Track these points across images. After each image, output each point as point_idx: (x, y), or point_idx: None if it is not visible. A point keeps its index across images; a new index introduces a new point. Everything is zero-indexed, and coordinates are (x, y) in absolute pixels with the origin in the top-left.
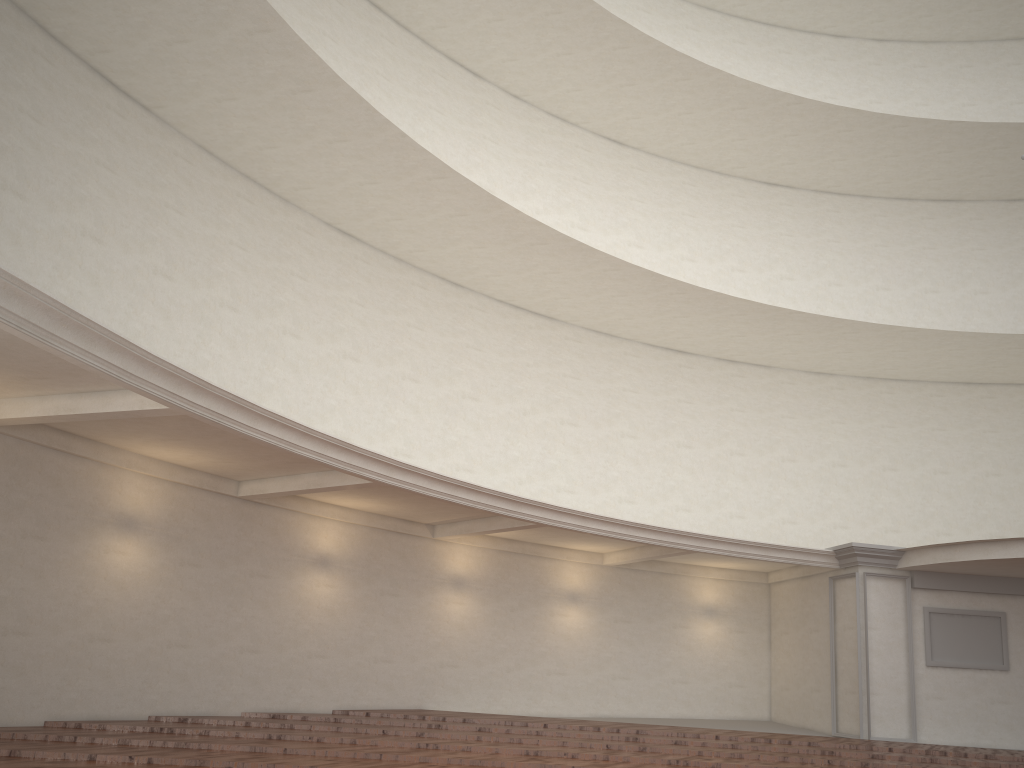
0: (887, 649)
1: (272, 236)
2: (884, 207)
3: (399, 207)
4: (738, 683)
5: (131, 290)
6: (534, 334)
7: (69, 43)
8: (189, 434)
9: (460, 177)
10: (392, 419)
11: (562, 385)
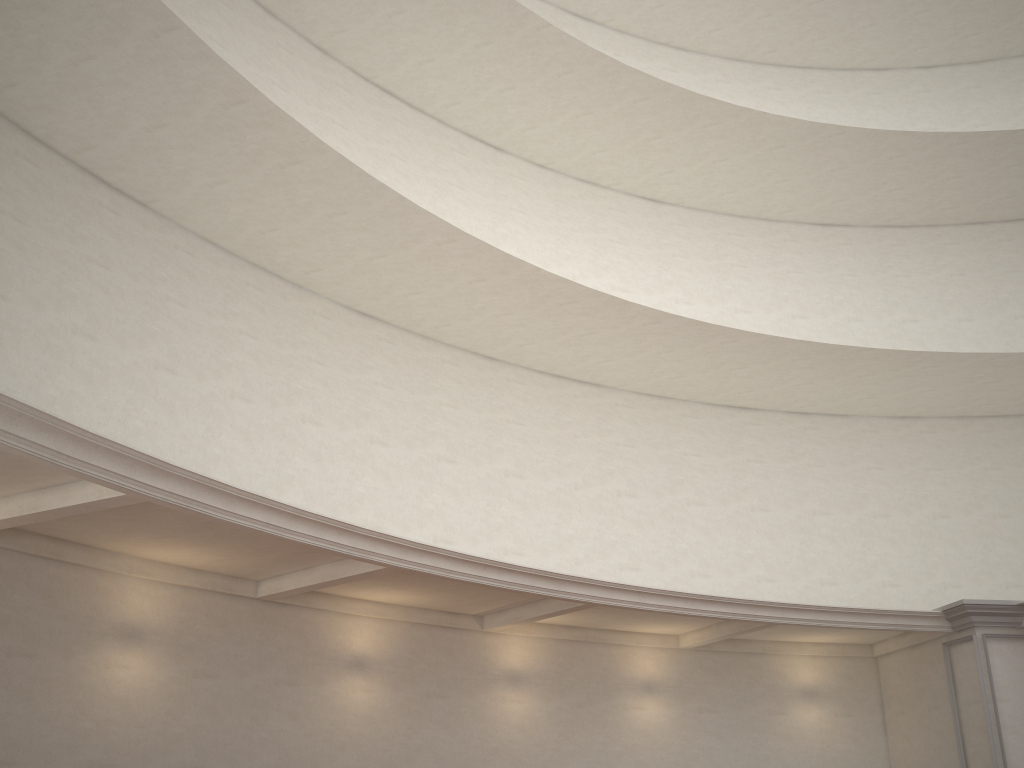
0: None
1: (286, 323)
2: (955, 234)
3: (414, 279)
4: None
5: (130, 386)
6: (580, 403)
7: (54, 144)
8: (178, 528)
9: (470, 238)
10: (428, 504)
11: (616, 454)
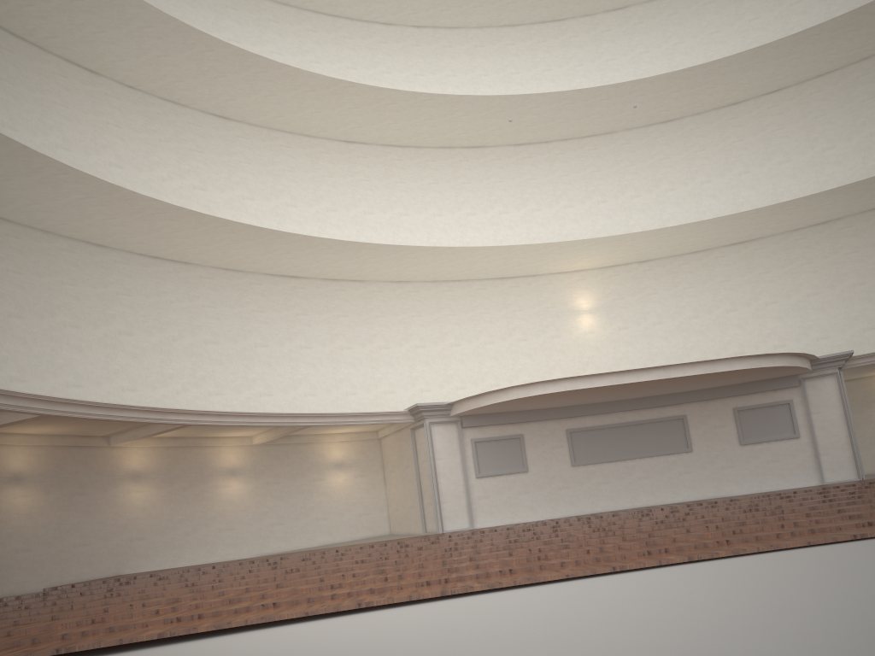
0: (450, 471)
1: None
2: (433, 154)
3: (36, 195)
4: (365, 512)
5: None
6: (173, 277)
7: None
8: None
9: (81, 172)
10: (60, 359)
11: (202, 314)
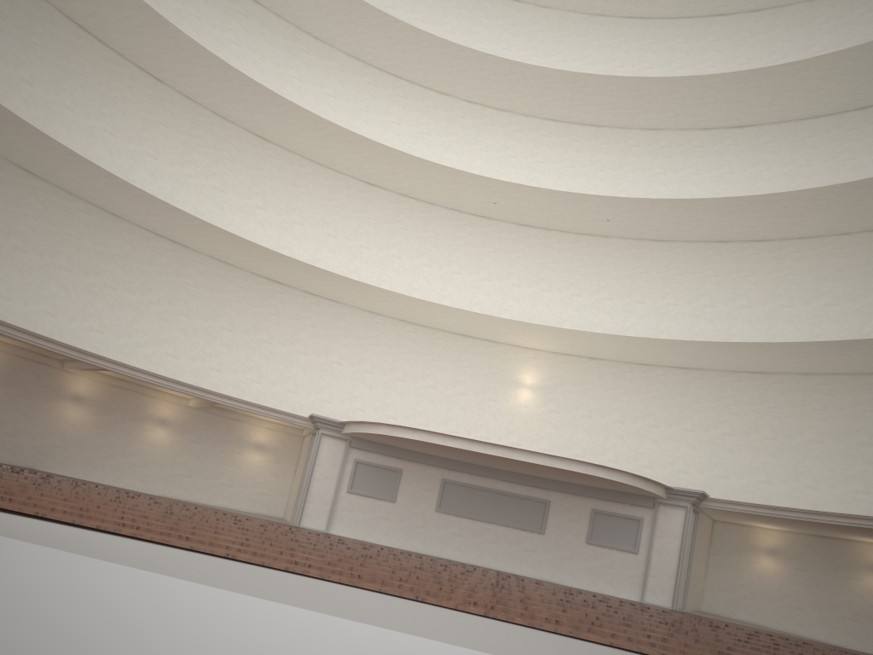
0: (325, 478)
1: None
2: (442, 213)
3: (56, 165)
4: (268, 493)
5: None
6: (169, 254)
7: None
8: None
9: (83, 158)
10: (46, 292)
11: (184, 290)
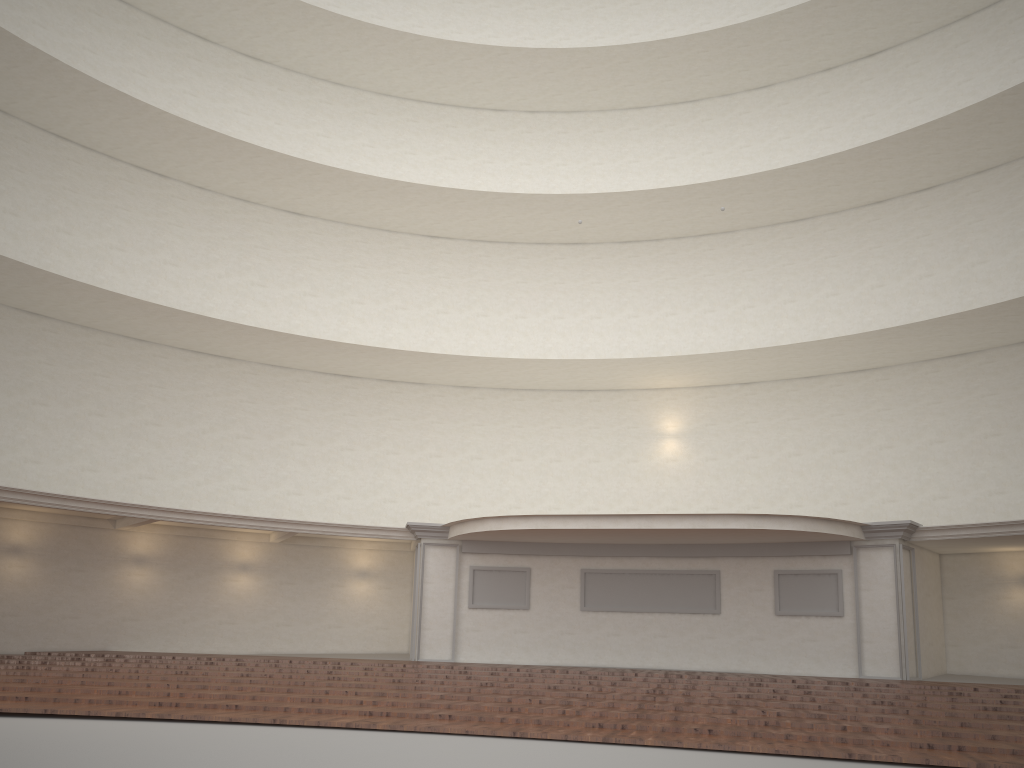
0: (439, 597)
1: None
2: (526, 251)
3: (56, 298)
4: (384, 626)
5: None
6: (214, 371)
7: None
8: None
9: (79, 282)
10: (79, 445)
11: (239, 408)
